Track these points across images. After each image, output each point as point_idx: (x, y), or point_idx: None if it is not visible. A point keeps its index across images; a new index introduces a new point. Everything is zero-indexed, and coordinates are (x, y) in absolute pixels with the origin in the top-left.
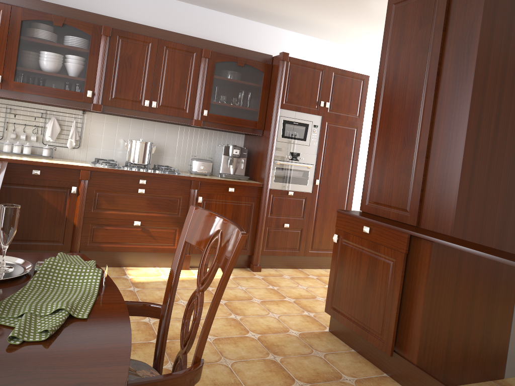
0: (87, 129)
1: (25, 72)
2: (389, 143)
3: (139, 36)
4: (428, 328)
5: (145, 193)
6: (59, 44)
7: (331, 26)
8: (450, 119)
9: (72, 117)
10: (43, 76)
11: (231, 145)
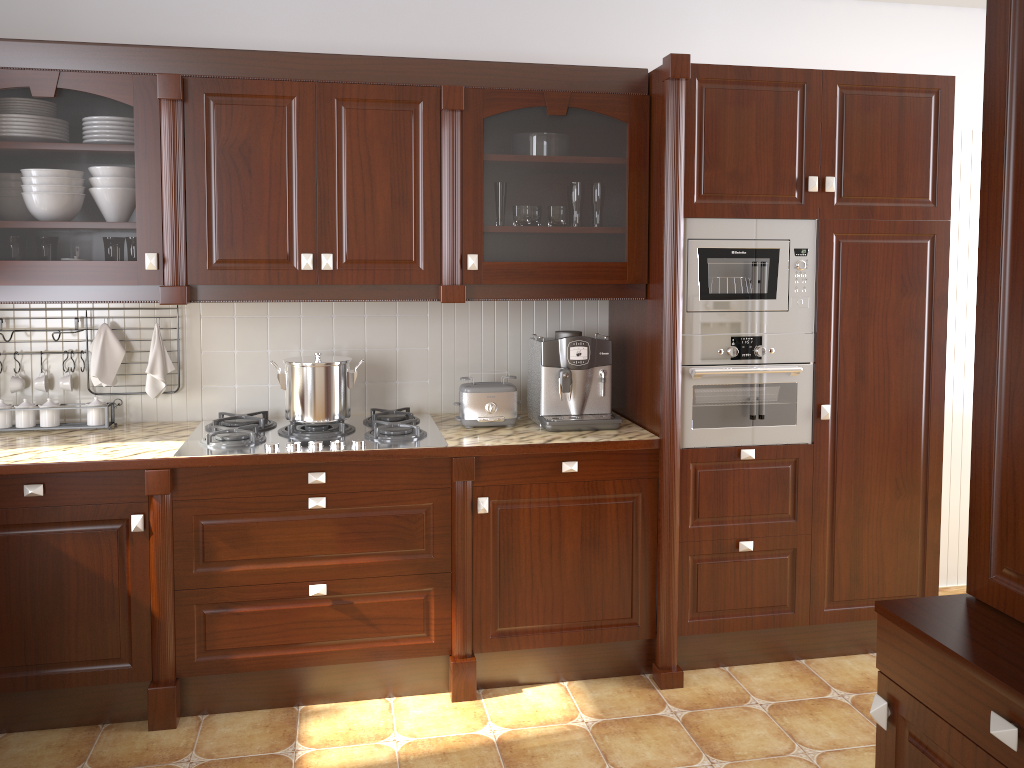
0: (194, 341)
1: None
2: None
3: (260, 85)
4: None
5: (328, 507)
6: (54, 146)
7: None
8: None
9: (154, 317)
10: (26, 235)
11: (566, 334)
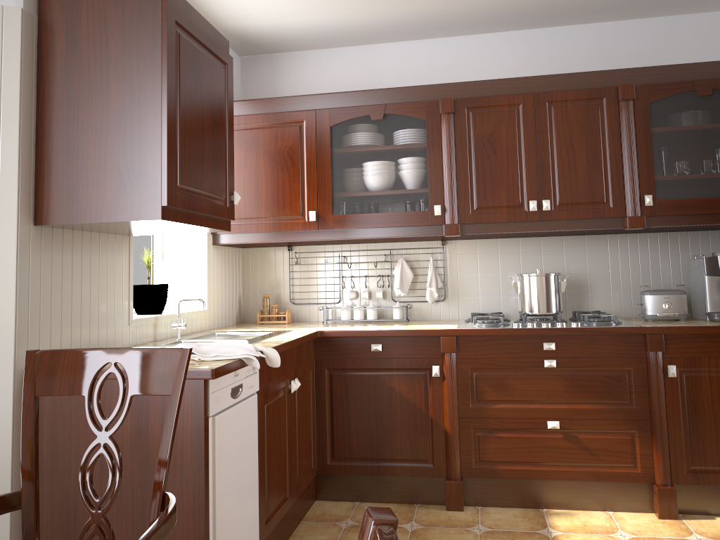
0: (452, 268)
1: (345, 198)
2: None
3: (499, 99)
4: None
5: (557, 367)
6: (382, 146)
7: None
8: None
9: (428, 254)
10: (368, 199)
11: None
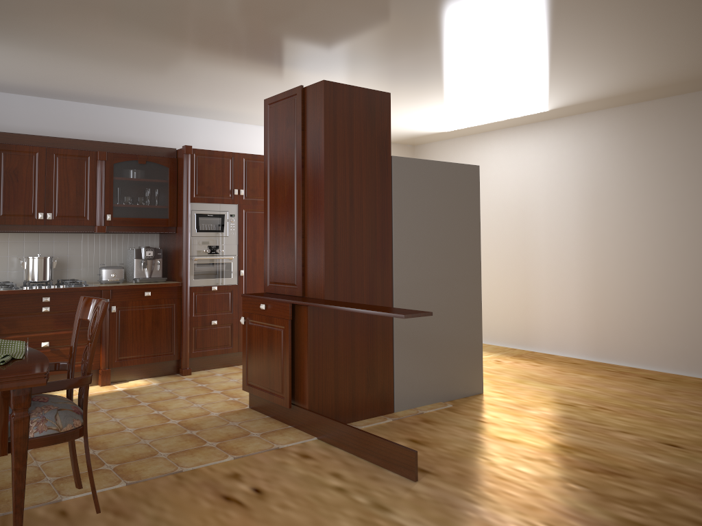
0: None
1: None
2: (278, 228)
3: (23, 147)
4: (315, 377)
5: (50, 311)
6: None
7: (236, 112)
8: (314, 203)
9: None
10: None
11: (143, 247)
